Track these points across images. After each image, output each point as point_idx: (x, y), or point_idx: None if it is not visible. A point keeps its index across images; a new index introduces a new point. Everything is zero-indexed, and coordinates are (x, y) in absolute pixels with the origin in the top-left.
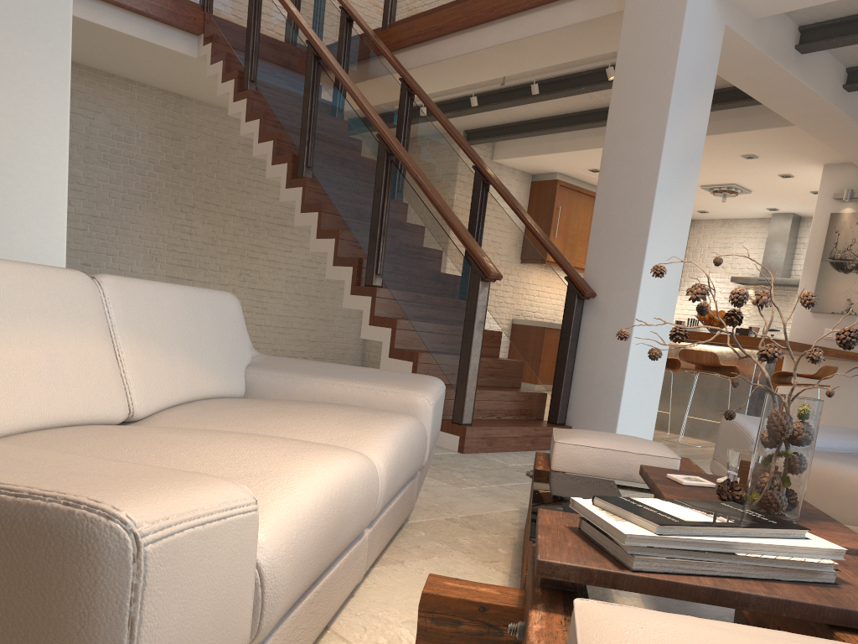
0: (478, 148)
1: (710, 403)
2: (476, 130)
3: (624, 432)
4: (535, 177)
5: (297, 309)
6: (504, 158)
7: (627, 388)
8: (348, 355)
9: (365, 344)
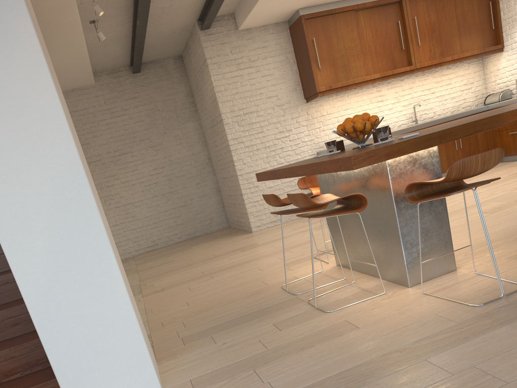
0: (218, 26)
1: (372, 235)
2: (200, 15)
3: (82, 387)
4: (289, 22)
5: (159, 207)
6: (242, 24)
7: (51, 339)
8: (215, 222)
9: (225, 209)
